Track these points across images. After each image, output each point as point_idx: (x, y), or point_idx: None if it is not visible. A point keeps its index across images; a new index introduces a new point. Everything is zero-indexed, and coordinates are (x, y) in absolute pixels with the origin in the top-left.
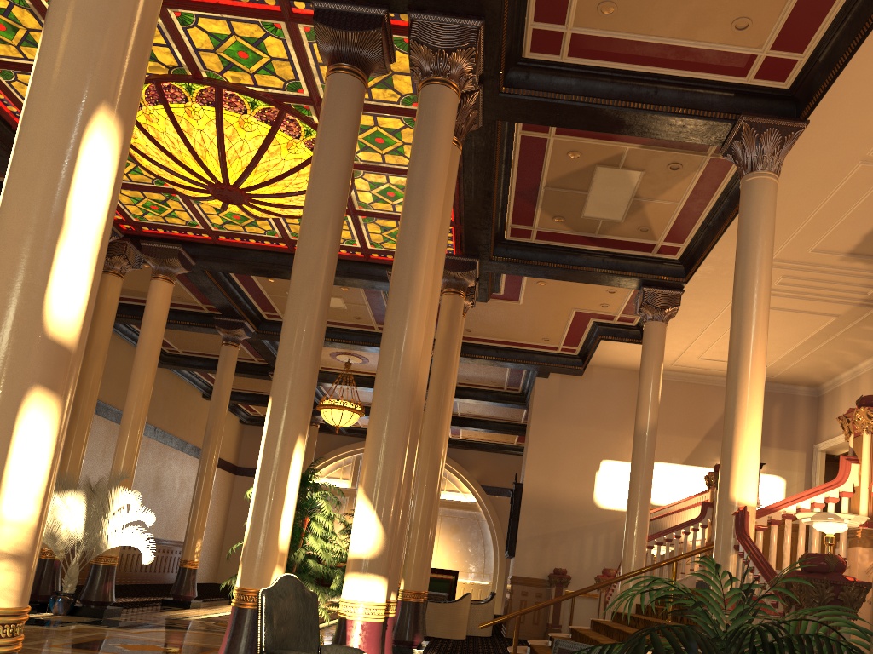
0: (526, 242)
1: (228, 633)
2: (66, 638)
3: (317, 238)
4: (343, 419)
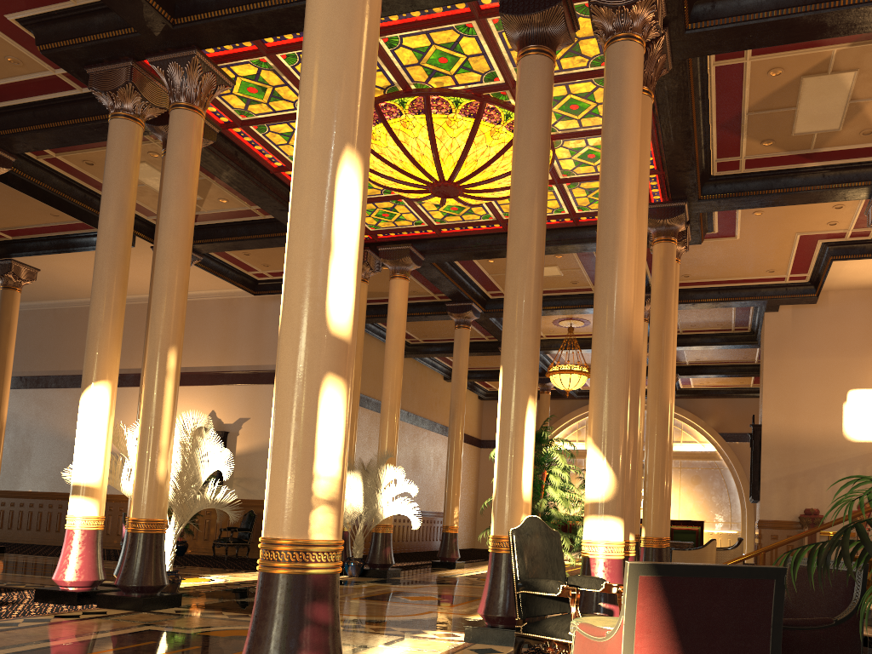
0: (735, 174)
1: (489, 575)
2: (362, 593)
3: (525, 214)
4: (572, 382)
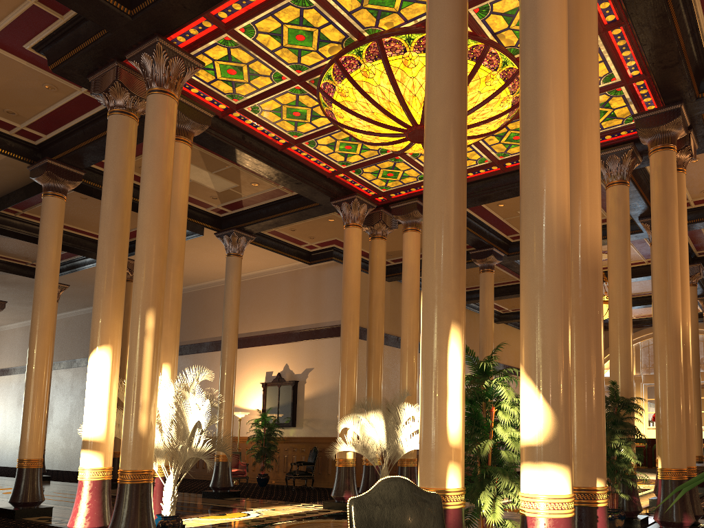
0: None
1: None
2: None
3: (438, 117)
4: None
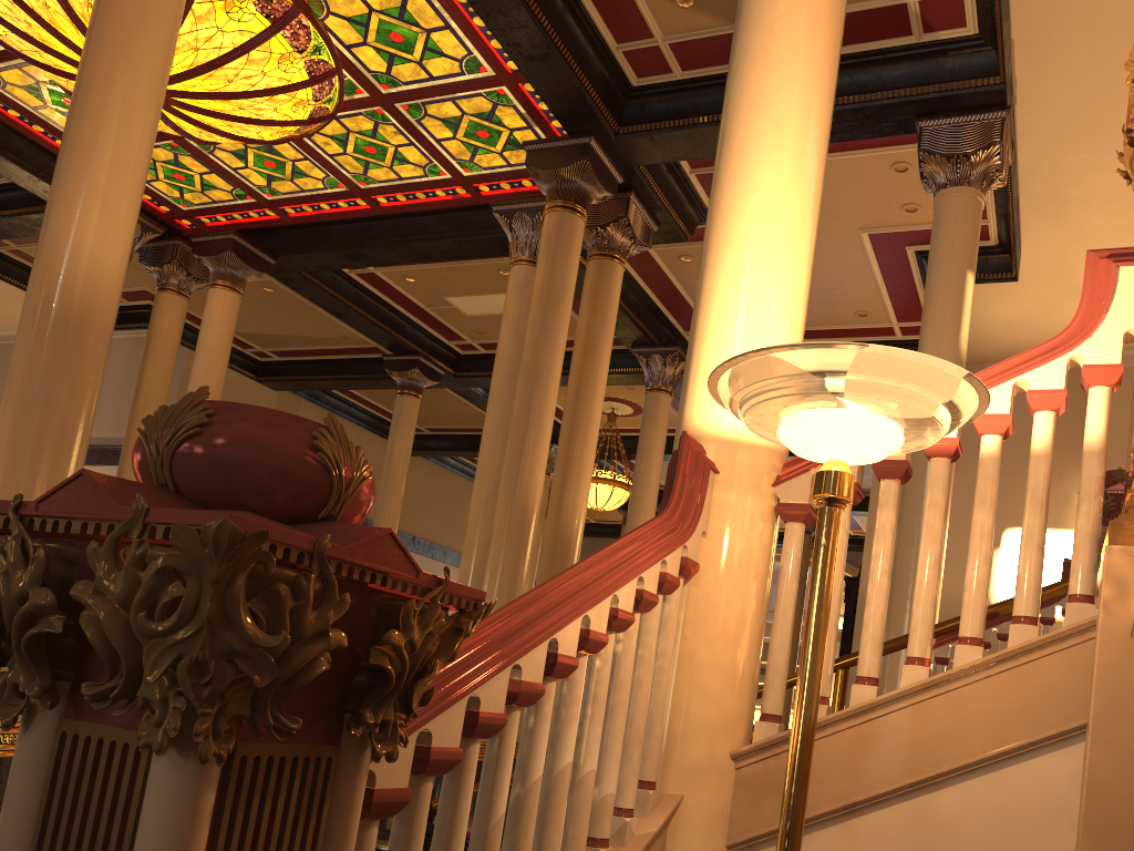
0: (670, 83)
1: None
2: None
3: None
4: (600, 497)
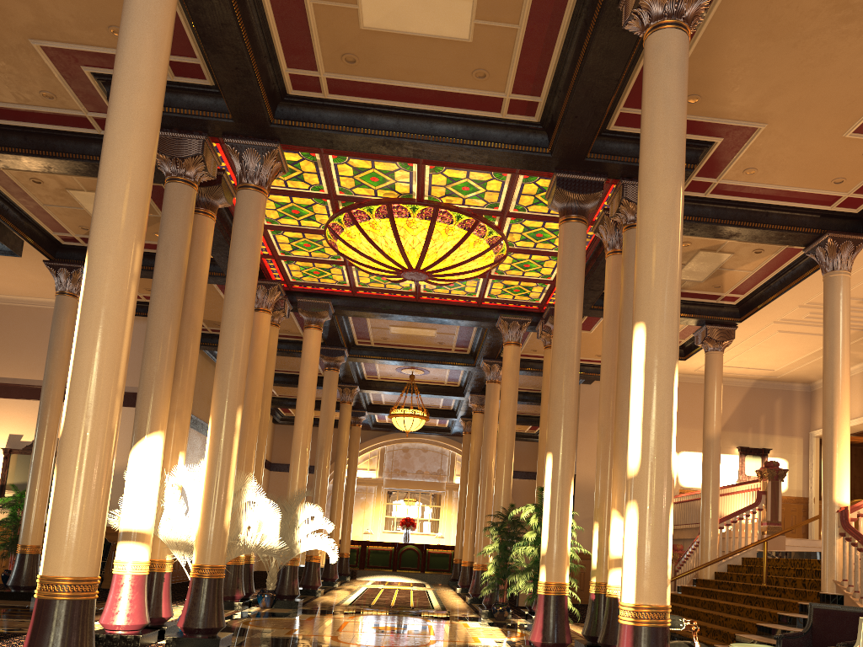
0: None
1: (542, 612)
2: (326, 624)
3: (571, 341)
4: (414, 425)
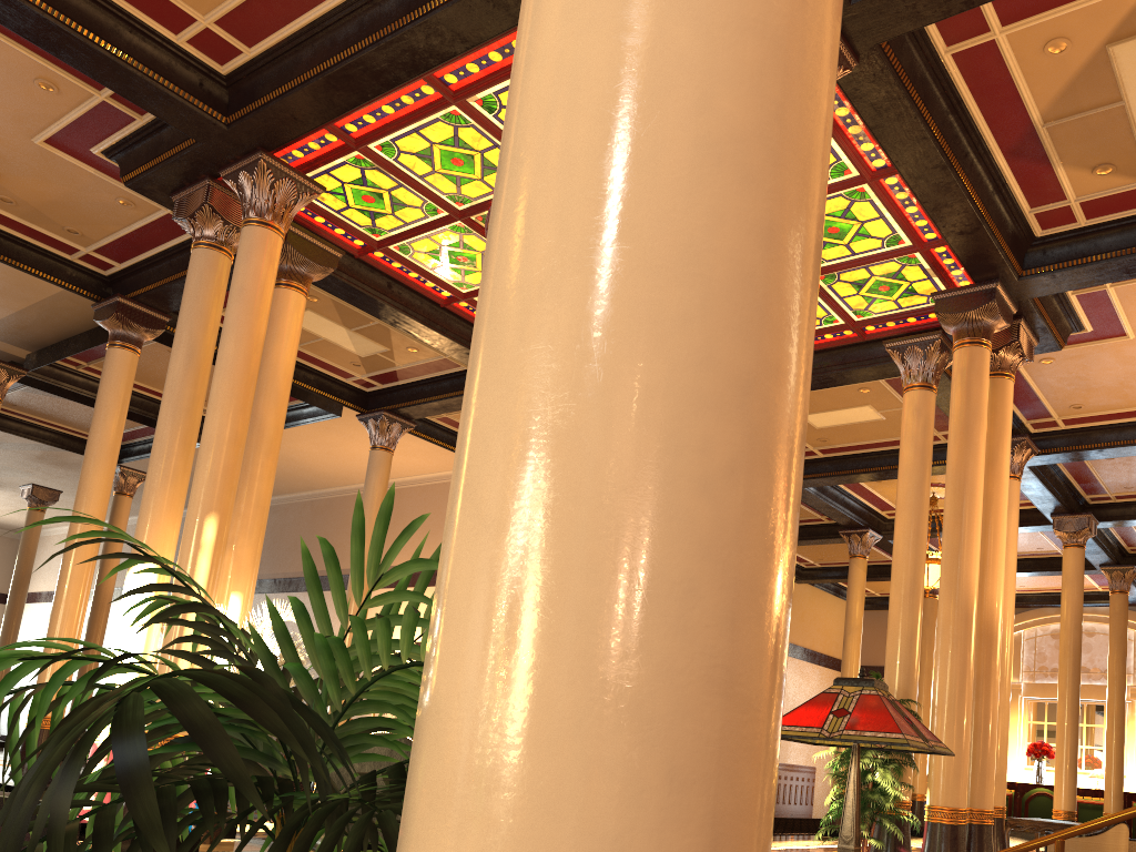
0: (1073, 229)
1: None
2: None
3: None
4: (931, 576)
